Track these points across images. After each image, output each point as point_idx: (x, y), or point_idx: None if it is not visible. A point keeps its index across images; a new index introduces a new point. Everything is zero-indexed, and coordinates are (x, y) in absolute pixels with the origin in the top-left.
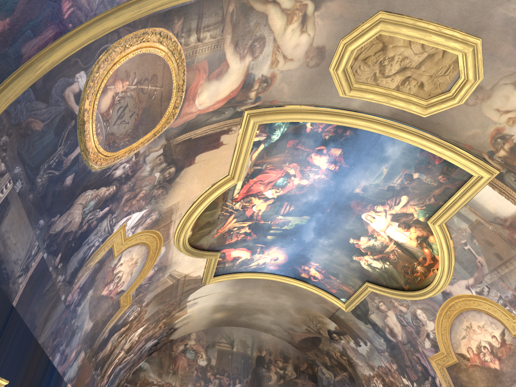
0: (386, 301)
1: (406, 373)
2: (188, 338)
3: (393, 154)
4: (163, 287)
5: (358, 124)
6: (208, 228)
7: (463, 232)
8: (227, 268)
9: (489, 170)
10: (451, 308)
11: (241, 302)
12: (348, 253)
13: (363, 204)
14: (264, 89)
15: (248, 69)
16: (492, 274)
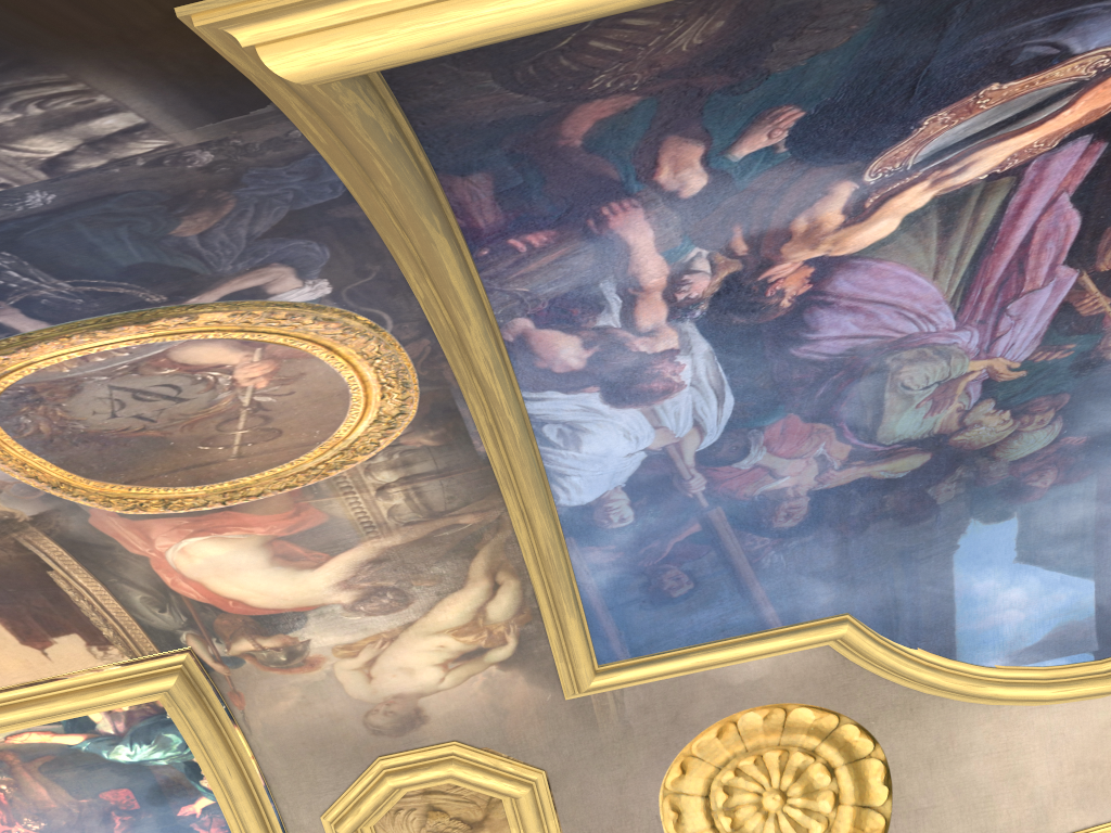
0: None
1: None
2: None
3: None
4: None
5: None
6: None
7: None
8: None
9: None
10: None
11: None
12: None
13: None
14: (266, 662)
15: (315, 607)
16: None
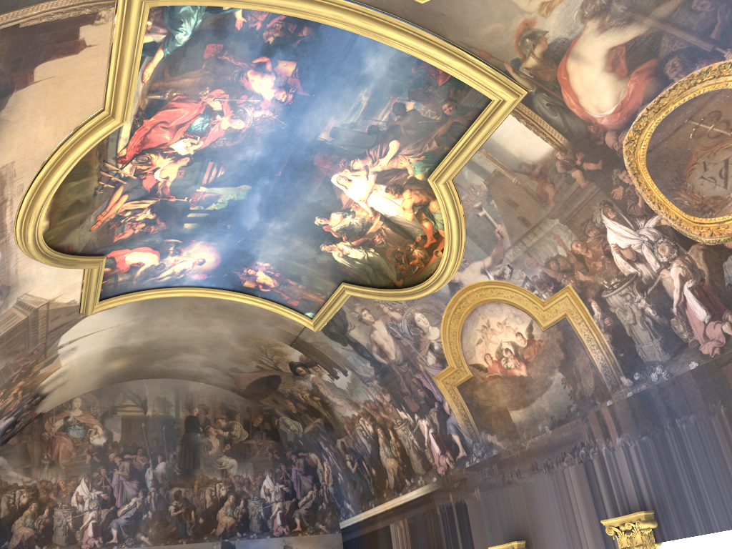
0: (371, 307)
1: (404, 403)
2: (70, 408)
3: (377, 70)
4: (9, 326)
5: (321, 14)
6: (78, 213)
7: (477, 191)
8: (122, 284)
9: (514, 89)
10: (461, 304)
11: (151, 339)
12: (314, 241)
13: (333, 159)
14: None
15: None
16: (516, 248)
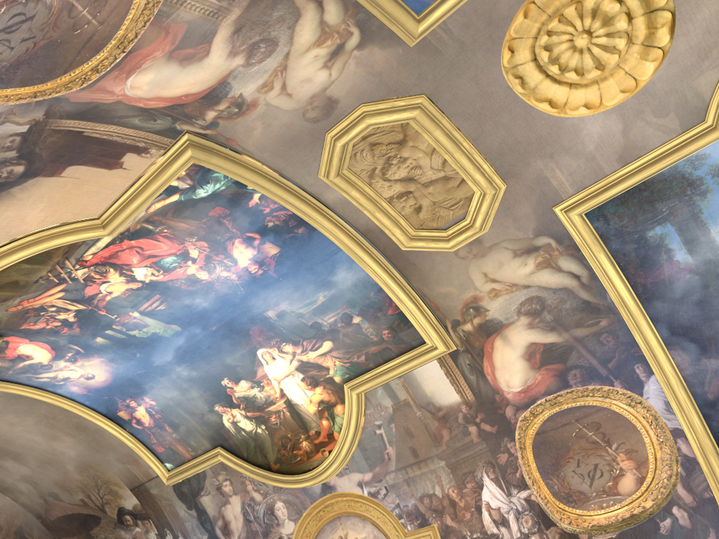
0: (236, 480)
1: None
2: None
3: (343, 282)
4: None
5: (322, 224)
6: (9, 291)
7: (382, 411)
8: None
9: (447, 342)
10: (327, 508)
11: None
12: (212, 398)
13: (269, 335)
14: (230, 117)
15: (228, 75)
16: (398, 473)
